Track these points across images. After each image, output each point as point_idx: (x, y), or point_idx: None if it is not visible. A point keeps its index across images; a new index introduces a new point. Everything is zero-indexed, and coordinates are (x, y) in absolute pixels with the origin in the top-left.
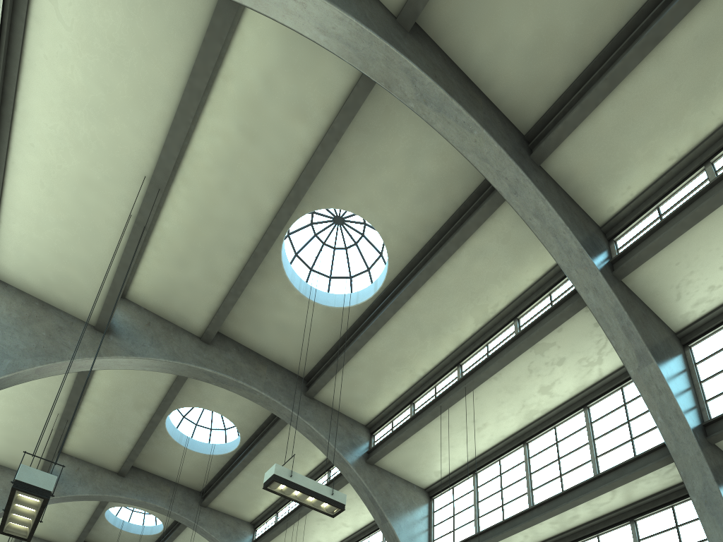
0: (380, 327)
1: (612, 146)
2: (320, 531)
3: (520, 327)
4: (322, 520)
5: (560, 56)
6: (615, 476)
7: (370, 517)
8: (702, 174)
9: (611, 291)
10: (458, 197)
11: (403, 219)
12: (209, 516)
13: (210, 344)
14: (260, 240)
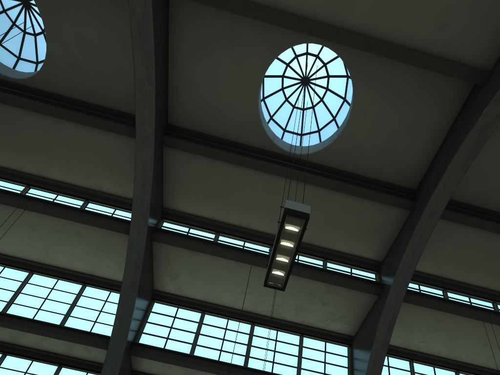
0: (274, 173)
1: (442, 244)
2: (11, 233)
3: (327, 267)
4: (32, 228)
5: (476, 188)
6: None
7: (79, 267)
8: (441, 291)
9: (401, 303)
10: (384, 175)
11: (358, 145)
12: None
13: None
14: (316, 20)
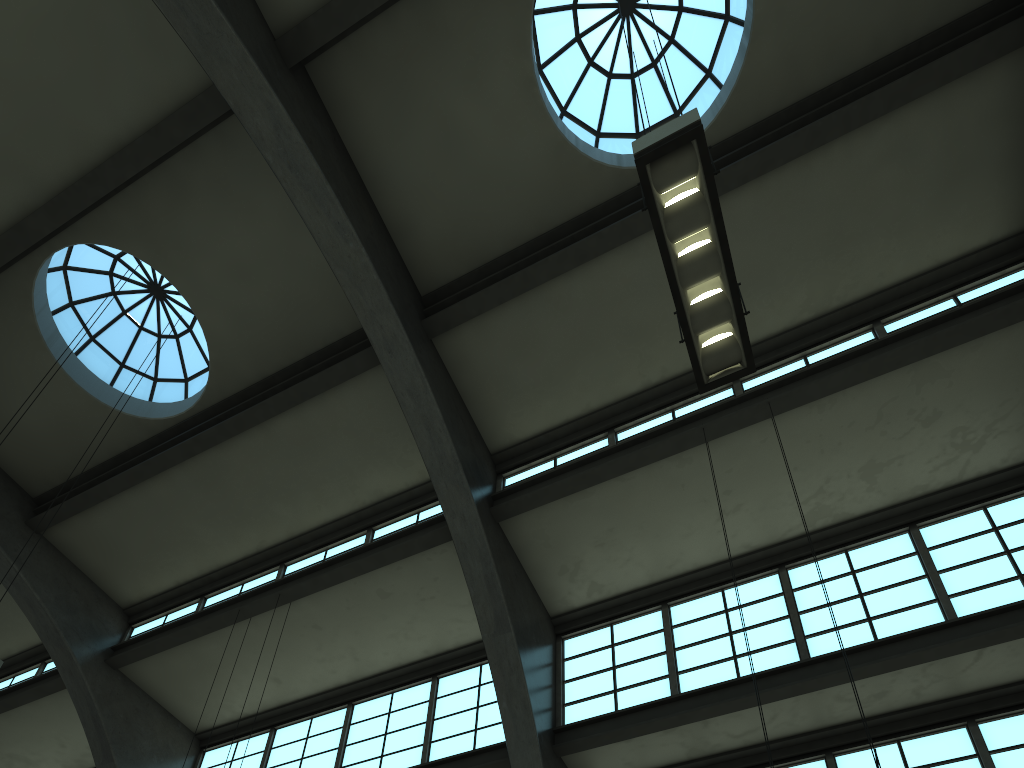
0: None
1: None
2: (294, 656)
3: (889, 334)
4: (315, 629)
5: None
6: (1001, 622)
7: (413, 652)
8: None
9: None
10: (917, 23)
11: (810, 10)
12: (39, 555)
13: (291, 71)
14: None
